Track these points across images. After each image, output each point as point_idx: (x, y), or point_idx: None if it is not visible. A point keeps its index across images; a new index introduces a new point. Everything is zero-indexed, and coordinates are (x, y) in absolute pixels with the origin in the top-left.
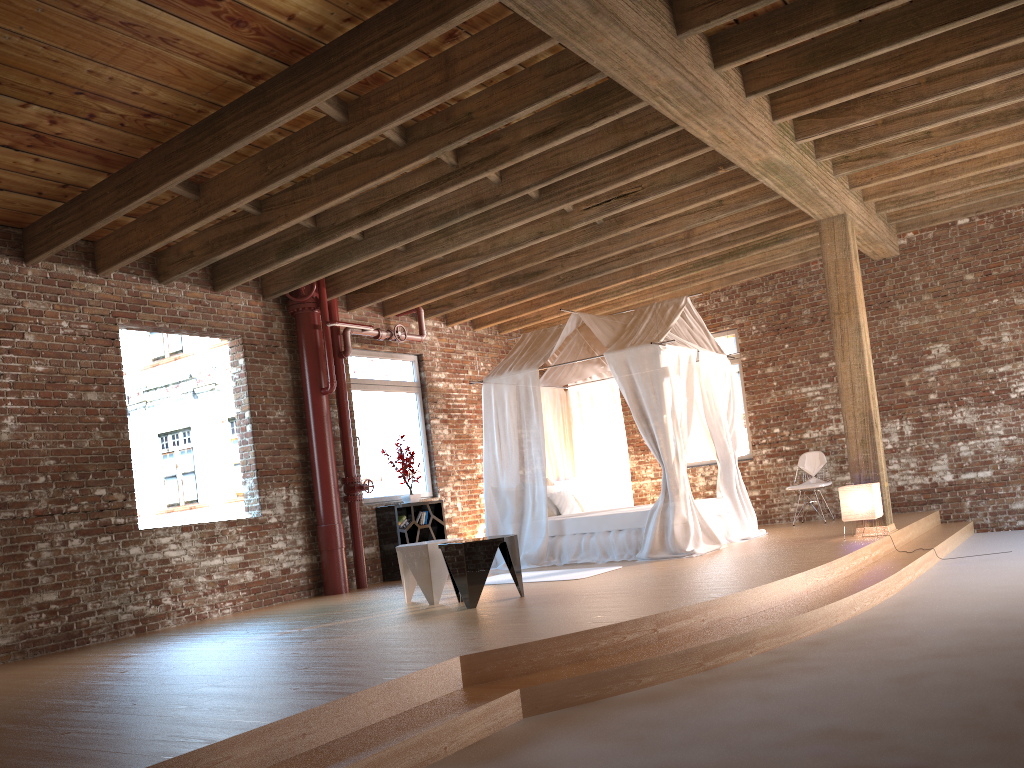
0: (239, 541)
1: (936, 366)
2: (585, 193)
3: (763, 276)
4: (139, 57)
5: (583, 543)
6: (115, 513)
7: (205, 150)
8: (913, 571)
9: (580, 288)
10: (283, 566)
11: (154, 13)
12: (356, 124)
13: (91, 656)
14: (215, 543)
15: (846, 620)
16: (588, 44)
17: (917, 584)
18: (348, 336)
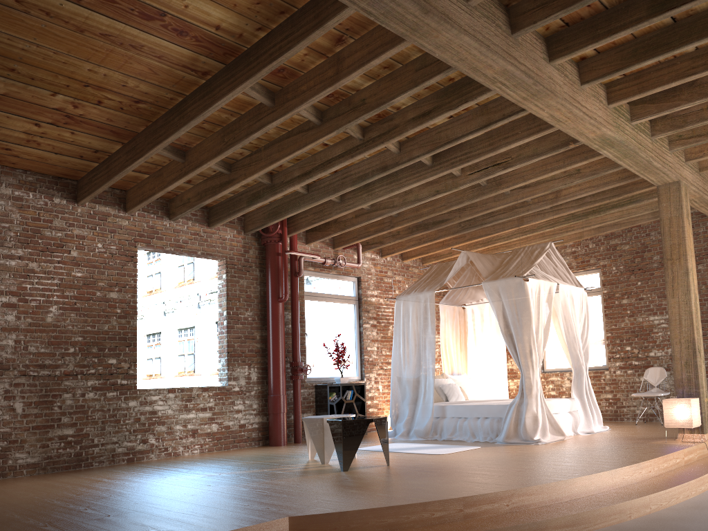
0: (209, 402)
1: None
2: (464, 161)
3: (623, 229)
4: (119, 59)
5: (458, 425)
6: (121, 376)
7: (175, 126)
8: None
9: (478, 233)
10: (240, 422)
11: (121, 26)
12: (279, 107)
13: (80, 477)
14: (191, 402)
15: (640, 517)
16: (427, 39)
17: None
18: (301, 261)
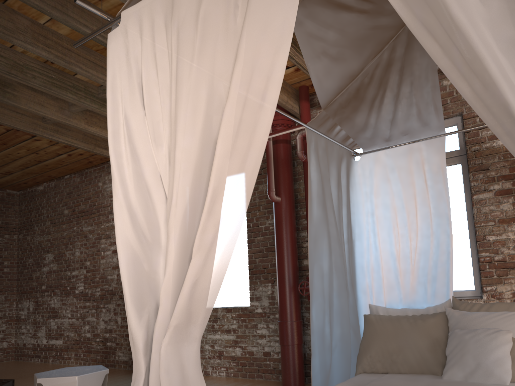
0: (232, 324)
1: None
2: None
3: None
4: None
5: None
6: None
7: None
8: None
9: None
10: (265, 349)
11: None
12: None
13: None
14: (217, 323)
15: None
16: None
17: None
18: (296, 140)
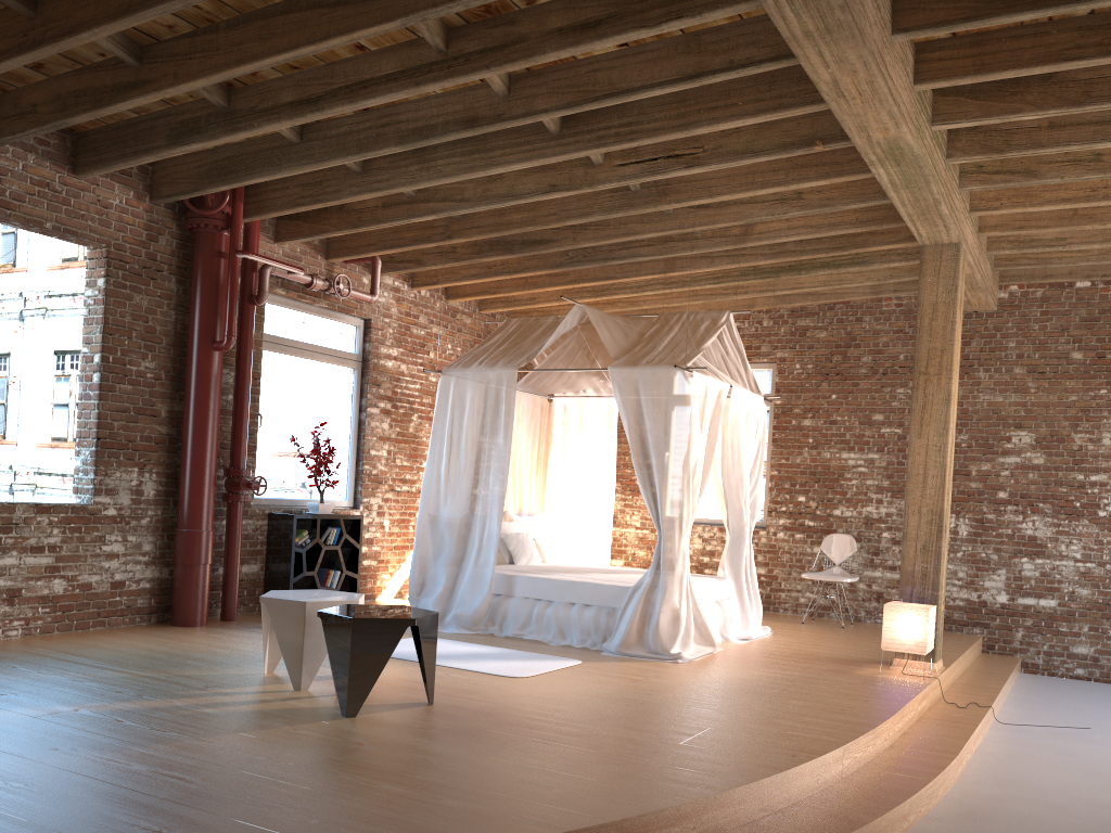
0: (51, 536)
1: (1014, 458)
2: (625, 139)
3: (821, 304)
4: None
5: (536, 613)
6: None
7: None
8: (972, 745)
9: (592, 274)
10: (115, 578)
11: None
12: None
13: None
14: (11, 534)
15: None
16: None
17: (979, 769)
18: (266, 276)
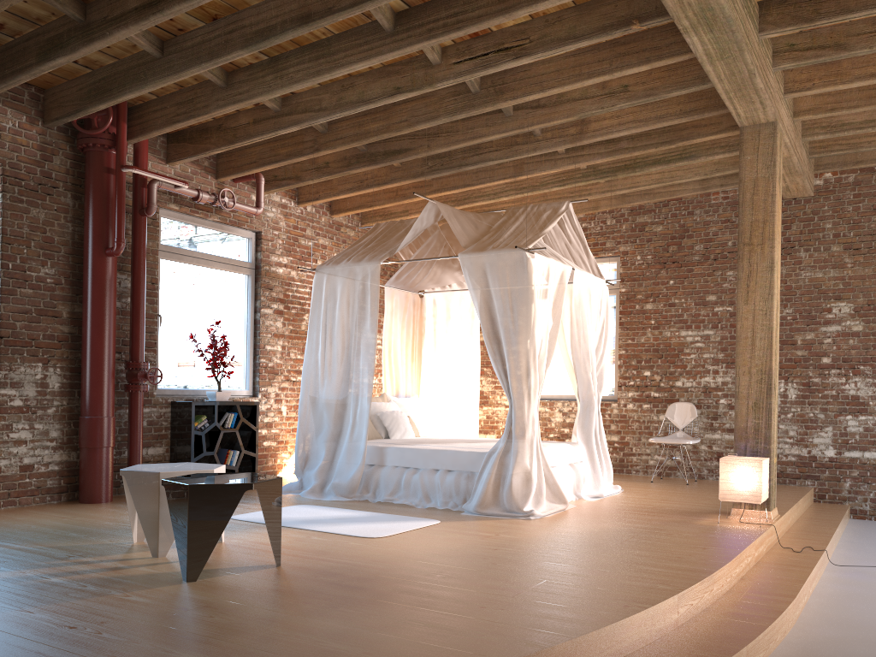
0: None
1: (835, 327)
2: (452, 29)
3: (657, 202)
4: None
5: (404, 480)
6: None
7: None
8: (809, 587)
9: (452, 183)
10: (24, 462)
11: None
12: None
13: None
14: None
15: None
16: None
17: (816, 611)
18: (154, 190)
